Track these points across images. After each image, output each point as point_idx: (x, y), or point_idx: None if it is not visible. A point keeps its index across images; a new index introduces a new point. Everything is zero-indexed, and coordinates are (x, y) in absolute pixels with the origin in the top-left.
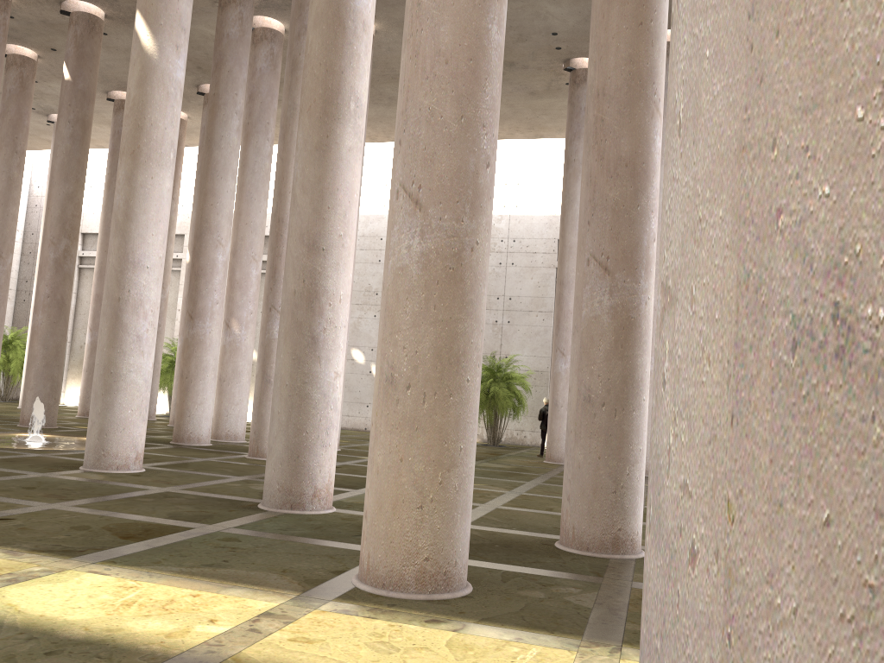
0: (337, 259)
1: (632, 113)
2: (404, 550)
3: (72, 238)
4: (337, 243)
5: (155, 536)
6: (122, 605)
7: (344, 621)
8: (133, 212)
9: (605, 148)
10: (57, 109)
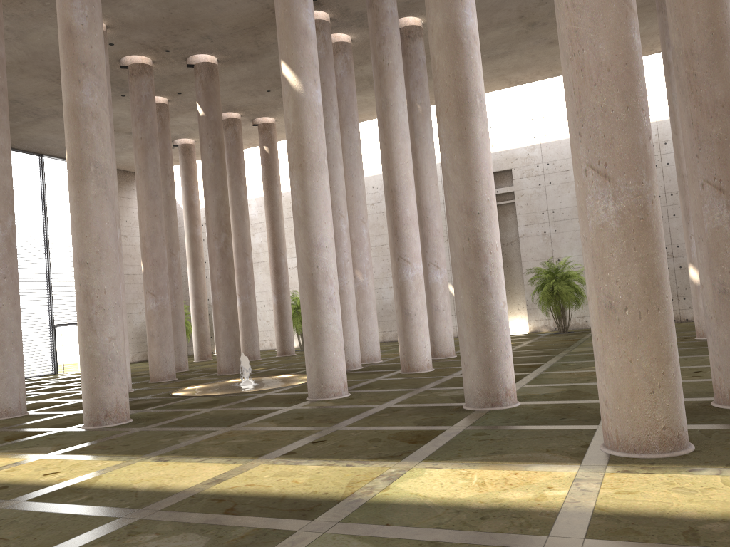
0: (489, 218)
1: (720, 64)
2: (646, 424)
3: (227, 232)
4: (487, 206)
5: (430, 439)
6: (479, 485)
7: (634, 477)
8: (309, 209)
9: (701, 95)
10: (179, 135)
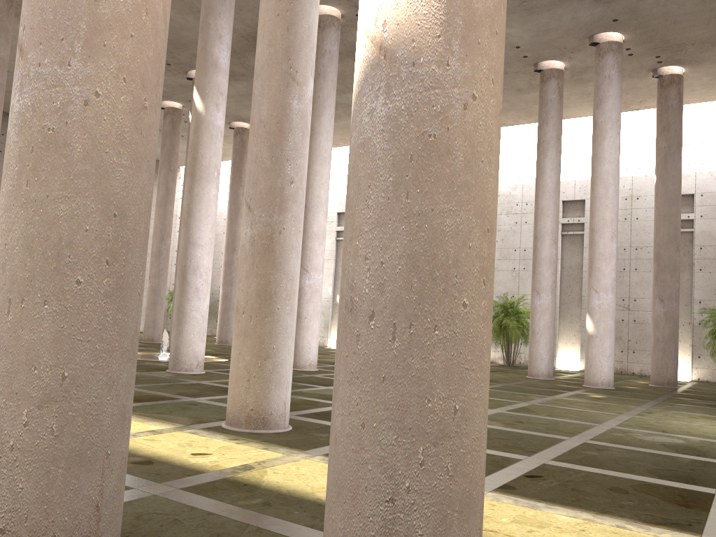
0: None
1: None
2: (240, 404)
3: None
4: None
5: (152, 401)
6: None
7: (185, 435)
8: (192, 211)
9: None
10: None
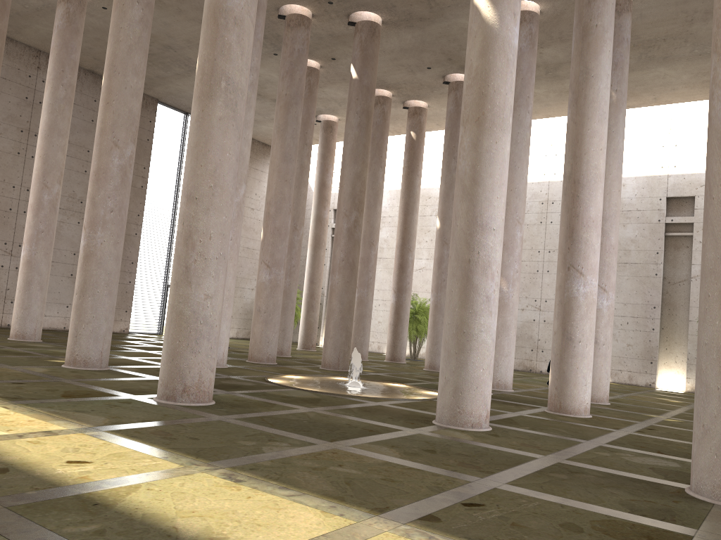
0: None
1: None
2: None
3: (359, 210)
4: None
5: None
6: None
7: None
8: (479, 177)
9: None
10: (324, 110)
